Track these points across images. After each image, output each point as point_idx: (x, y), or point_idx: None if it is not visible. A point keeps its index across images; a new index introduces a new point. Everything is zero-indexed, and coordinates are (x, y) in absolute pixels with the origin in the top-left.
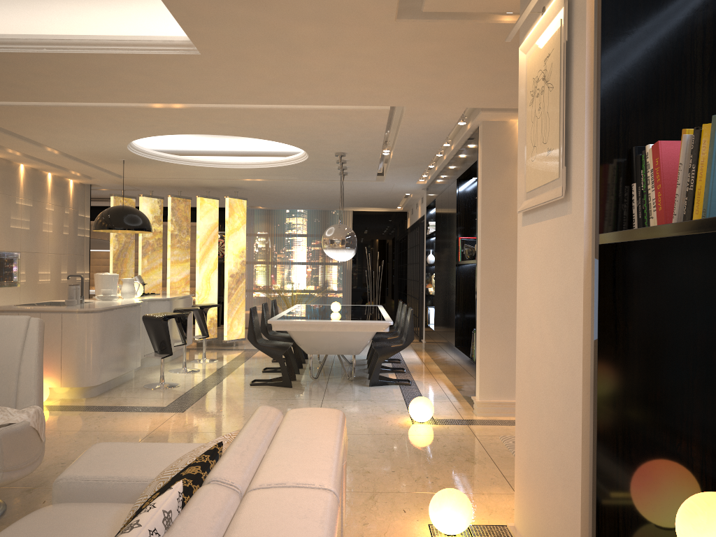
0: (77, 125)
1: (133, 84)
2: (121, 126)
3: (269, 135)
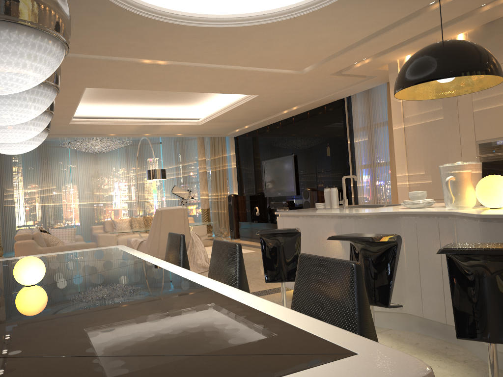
0: (272, 48)
1: (148, 76)
2: (238, 44)
3: (104, 13)
